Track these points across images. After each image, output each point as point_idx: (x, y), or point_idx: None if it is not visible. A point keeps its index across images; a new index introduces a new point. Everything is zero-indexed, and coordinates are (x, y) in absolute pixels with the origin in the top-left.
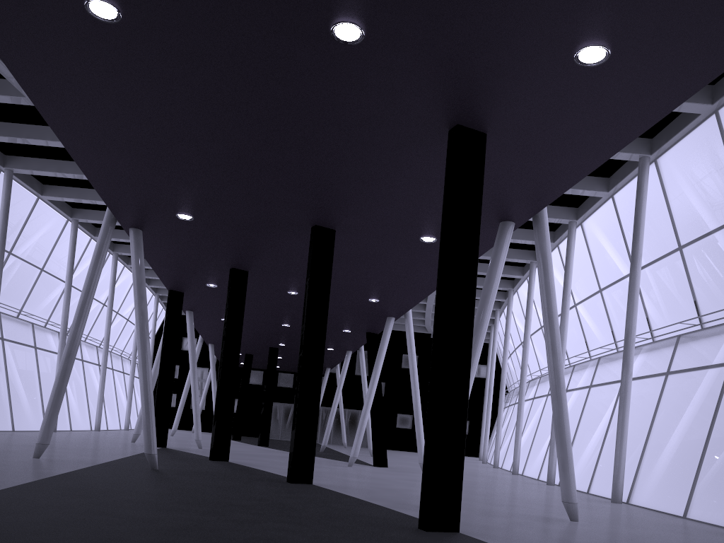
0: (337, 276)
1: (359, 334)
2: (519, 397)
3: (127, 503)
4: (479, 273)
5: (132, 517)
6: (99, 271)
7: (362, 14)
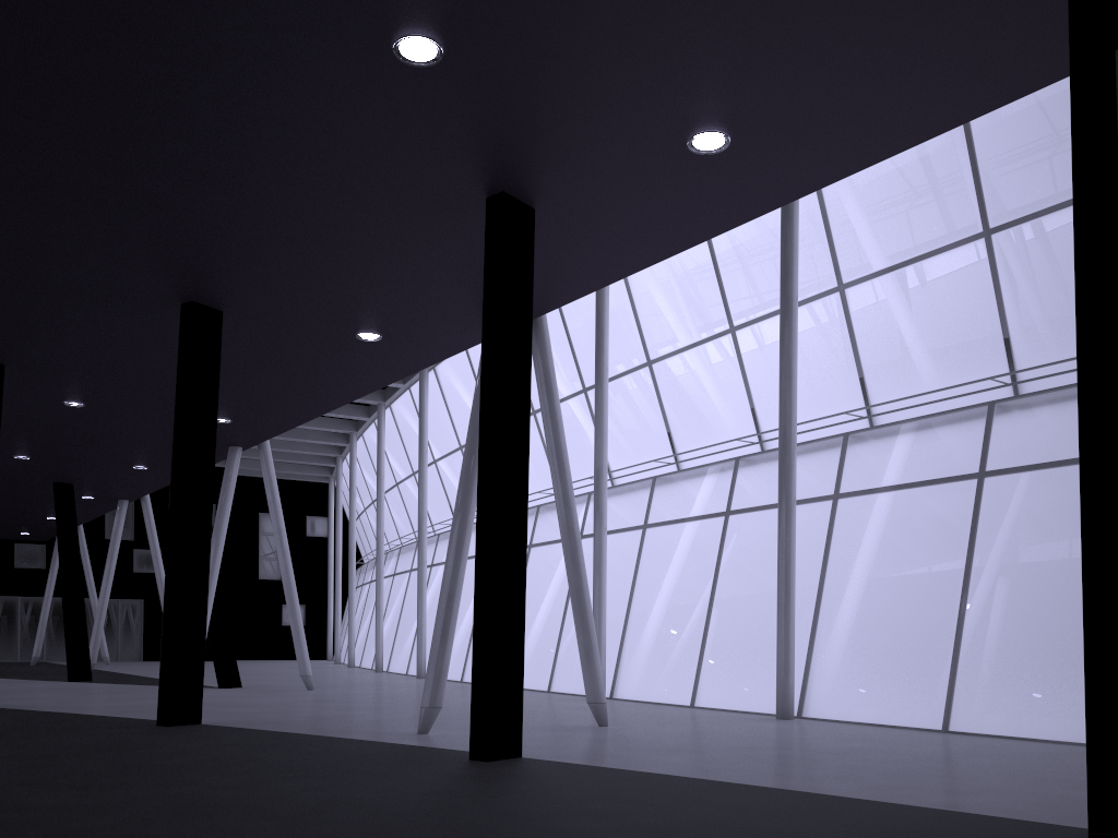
0: None
1: (161, 472)
2: (419, 565)
3: (3, 789)
4: None
5: (72, 807)
6: None
7: (454, 32)
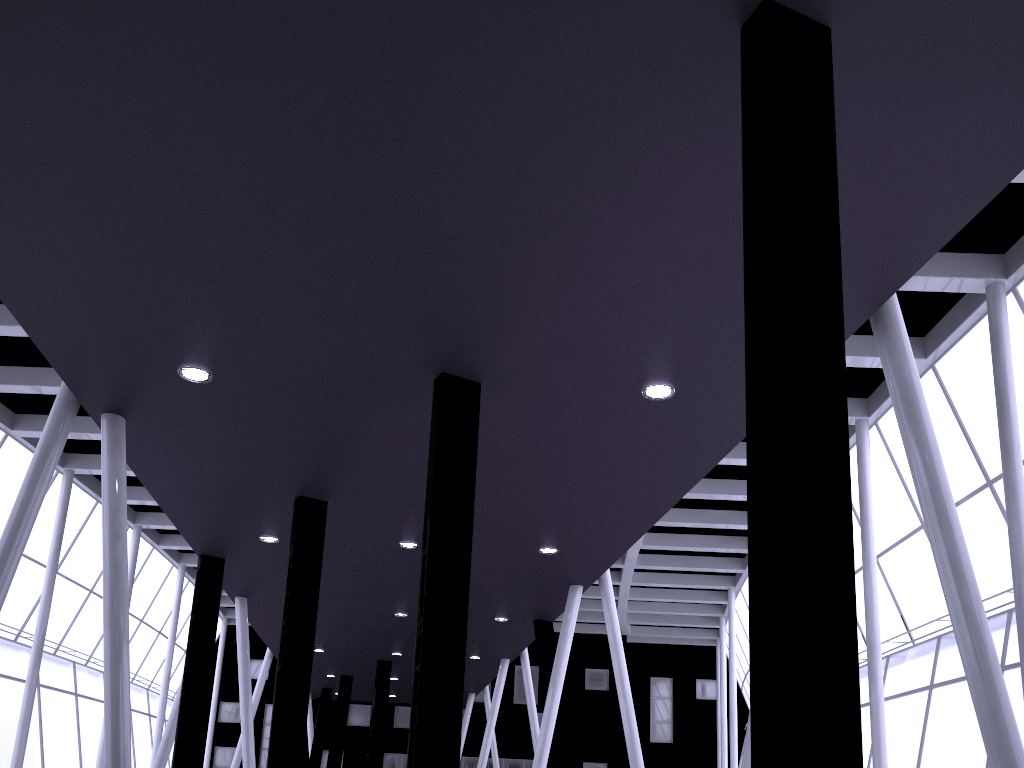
0: (485, 501)
1: (522, 624)
2: None
3: None
4: (705, 525)
5: None
6: (40, 493)
7: None
